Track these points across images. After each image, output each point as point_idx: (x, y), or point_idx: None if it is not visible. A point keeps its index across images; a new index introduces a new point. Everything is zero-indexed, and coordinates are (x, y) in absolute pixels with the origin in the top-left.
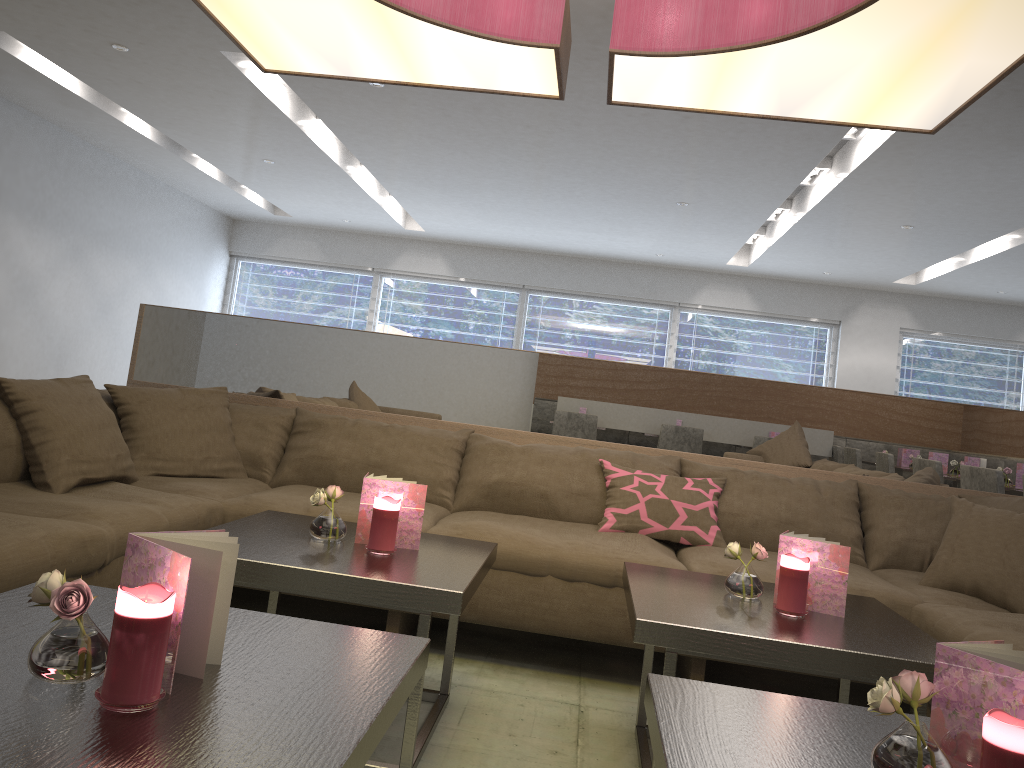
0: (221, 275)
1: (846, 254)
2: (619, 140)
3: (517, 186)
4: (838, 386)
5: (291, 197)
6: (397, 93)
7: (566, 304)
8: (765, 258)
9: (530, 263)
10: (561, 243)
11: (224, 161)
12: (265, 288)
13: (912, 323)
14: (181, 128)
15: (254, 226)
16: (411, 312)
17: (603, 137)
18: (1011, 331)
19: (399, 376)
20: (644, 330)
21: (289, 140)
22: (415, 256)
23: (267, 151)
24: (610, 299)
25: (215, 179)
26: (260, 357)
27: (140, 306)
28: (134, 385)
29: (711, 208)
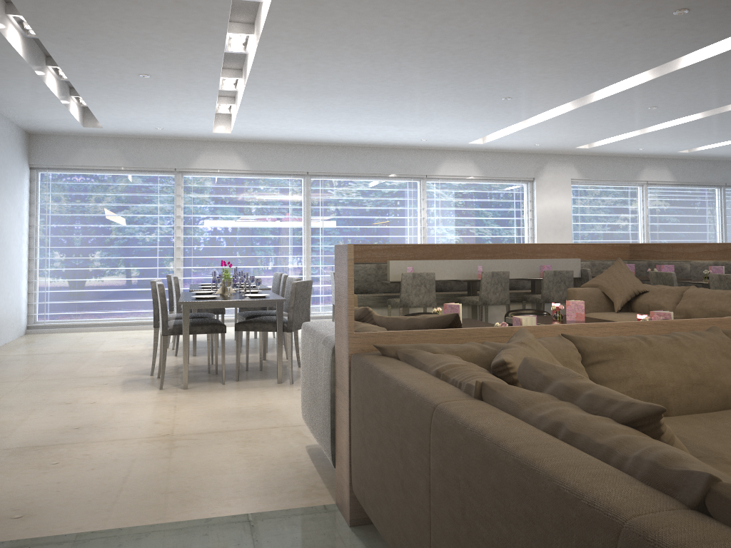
0: (26, 187)
1: (574, 130)
2: (536, 46)
3: (379, 90)
4: (538, 224)
5: (125, 109)
6: (385, 4)
7: (341, 184)
8: (507, 137)
9: (311, 153)
10: (350, 135)
11: (90, 77)
12: (70, 195)
13: (578, 175)
14: (78, 43)
15: (52, 139)
16: (213, 203)
17: (525, 44)
18: (634, 174)
19: (619, 284)
20: (401, 198)
21: (197, 54)
22: (213, 155)
23: (156, 65)
24: (375, 177)
25: (55, 96)
26: (487, 285)
27: (348, 247)
28: (357, 338)
29: (525, 101)
